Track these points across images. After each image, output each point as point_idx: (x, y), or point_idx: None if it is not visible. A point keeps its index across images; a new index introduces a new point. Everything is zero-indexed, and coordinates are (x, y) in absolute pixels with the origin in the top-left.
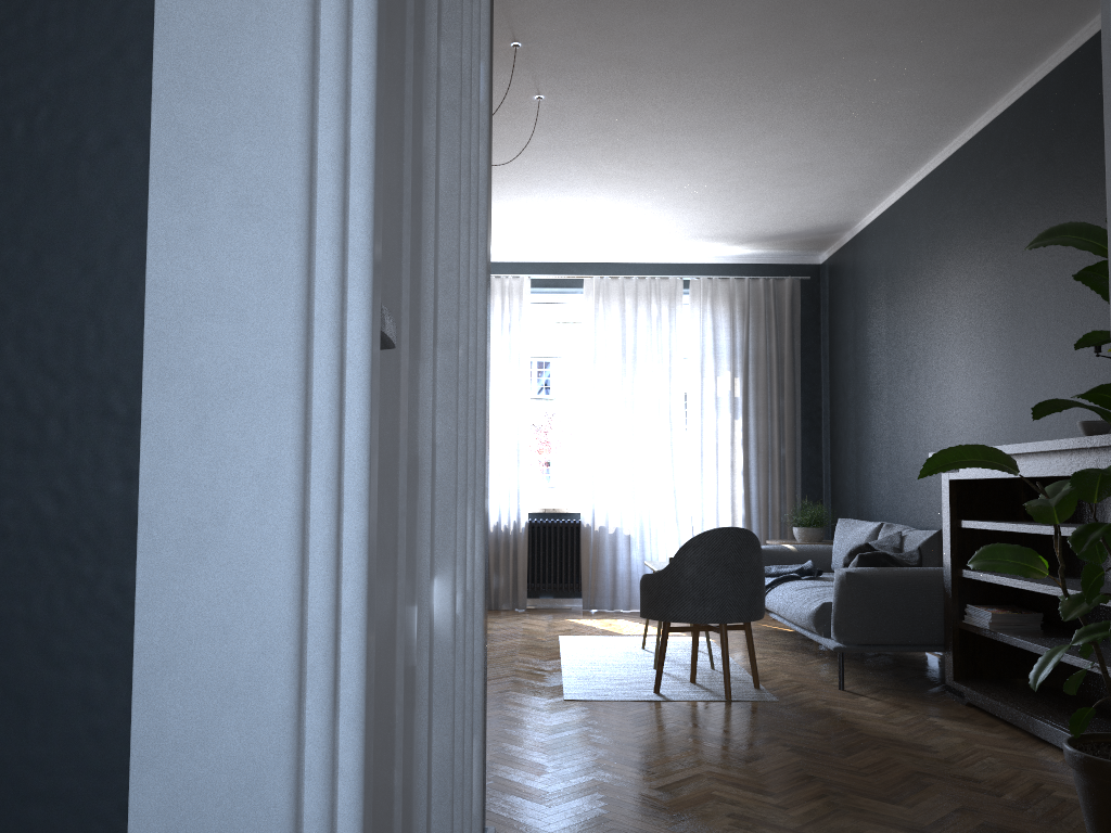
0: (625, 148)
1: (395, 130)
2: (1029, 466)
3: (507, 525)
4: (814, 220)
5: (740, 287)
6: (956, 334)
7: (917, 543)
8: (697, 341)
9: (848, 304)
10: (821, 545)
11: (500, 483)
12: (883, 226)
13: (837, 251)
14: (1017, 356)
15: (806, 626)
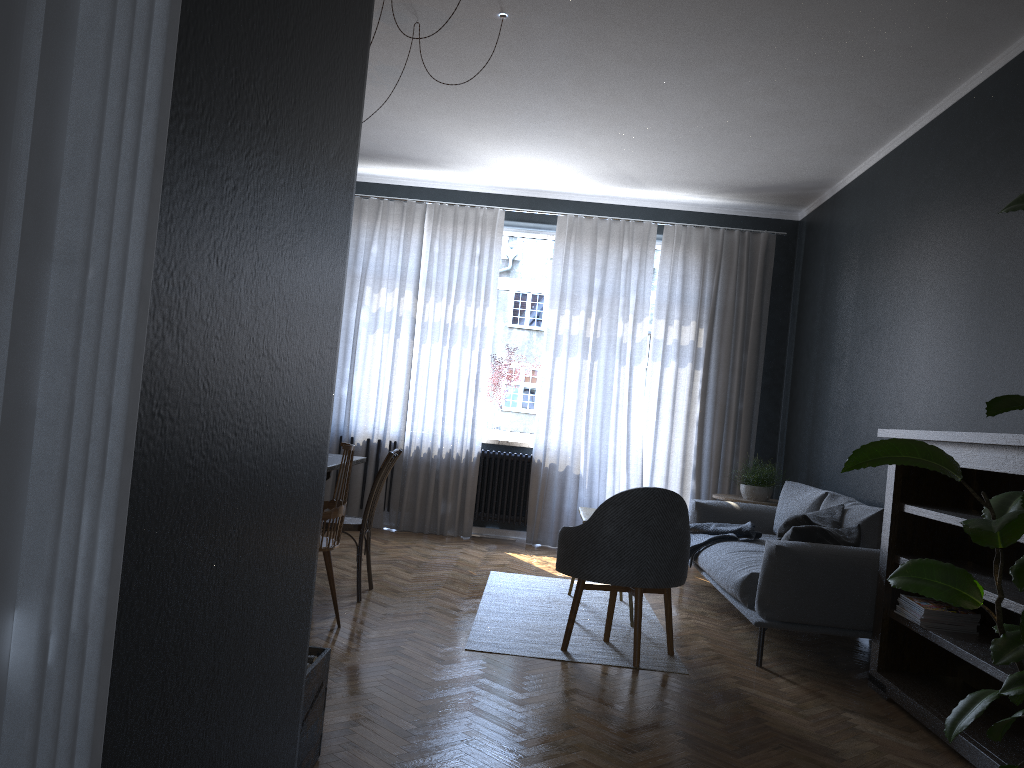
0: (596, 79)
1: None
2: (982, 458)
3: (459, 453)
4: (794, 174)
5: (714, 238)
6: (925, 304)
7: (857, 520)
8: (665, 288)
9: (821, 263)
10: (767, 505)
11: (456, 411)
12: (864, 185)
13: (816, 208)
14: (986, 334)
15: (732, 594)
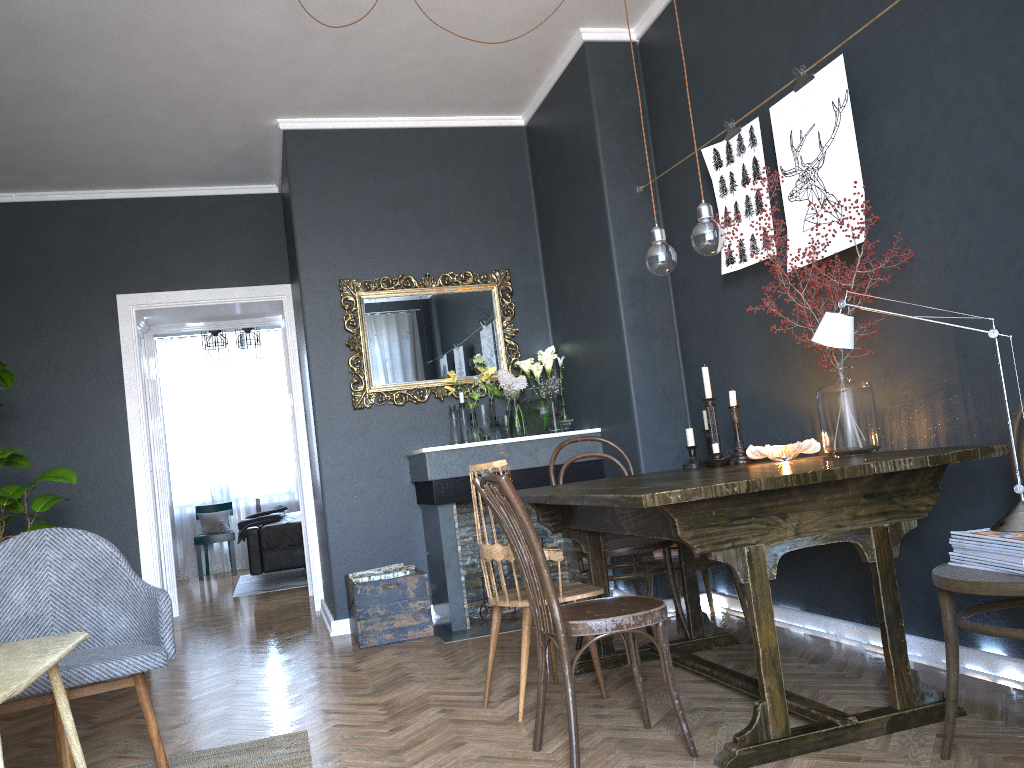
0: None
1: None
2: None
3: None
4: None
5: None
6: None
7: None
8: None
9: None
10: None
11: None
12: None
13: None
14: None
15: None
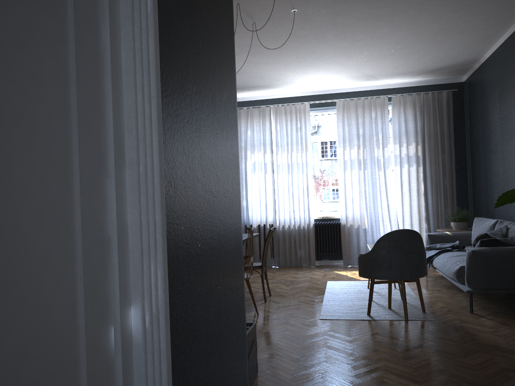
0: (345, 32)
1: (46, 36)
2: None
3: (304, 225)
4: (456, 59)
5: (419, 98)
6: None
7: None
8: (396, 128)
9: (478, 102)
10: (466, 231)
11: (299, 205)
12: (495, 58)
13: (471, 74)
14: None
15: (452, 278)
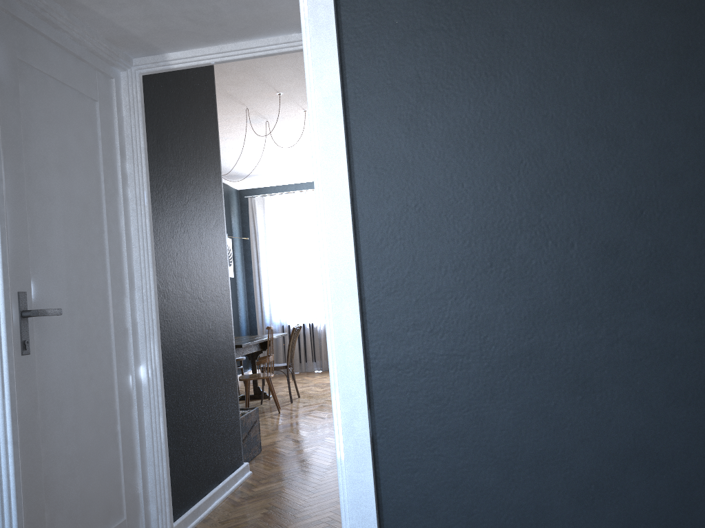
0: None
1: (95, 234)
2: None
3: None
4: None
5: None
6: None
7: None
8: None
9: None
10: None
11: None
12: None
13: None
14: None
15: None
